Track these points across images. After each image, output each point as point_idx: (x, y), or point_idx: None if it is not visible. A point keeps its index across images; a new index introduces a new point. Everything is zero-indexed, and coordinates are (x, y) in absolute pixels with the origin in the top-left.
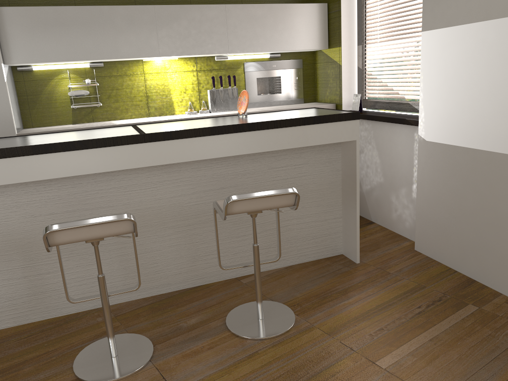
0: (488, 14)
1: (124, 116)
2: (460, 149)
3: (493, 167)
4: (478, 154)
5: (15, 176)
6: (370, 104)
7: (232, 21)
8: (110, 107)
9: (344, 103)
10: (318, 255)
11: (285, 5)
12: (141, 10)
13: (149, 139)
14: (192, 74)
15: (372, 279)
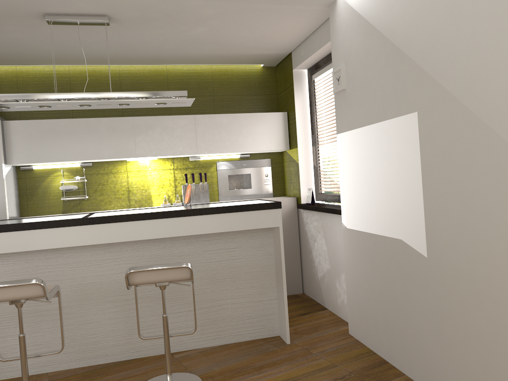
0: (370, 120)
1: (108, 207)
2: (367, 234)
3: (387, 250)
4: (377, 238)
5: None
6: (323, 197)
7: (200, 127)
8: (95, 200)
9: (302, 197)
10: (254, 335)
11: (248, 114)
12: (122, 120)
13: (87, 222)
14: (170, 172)
15: (292, 358)
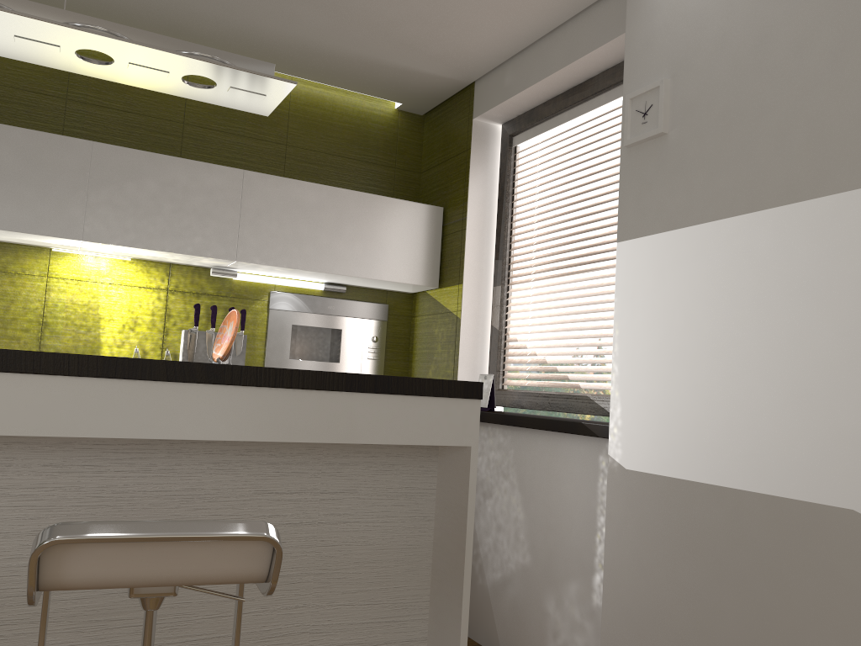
0: (755, 200)
1: None
2: (703, 489)
3: (784, 535)
4: (747, 501)
5: None
6: (511, 398)
7: (253, 202)
8: None
9: None
10: None
11: (362, 195)
12: (62, 144)
13: None
14: (157, 295)
15: None
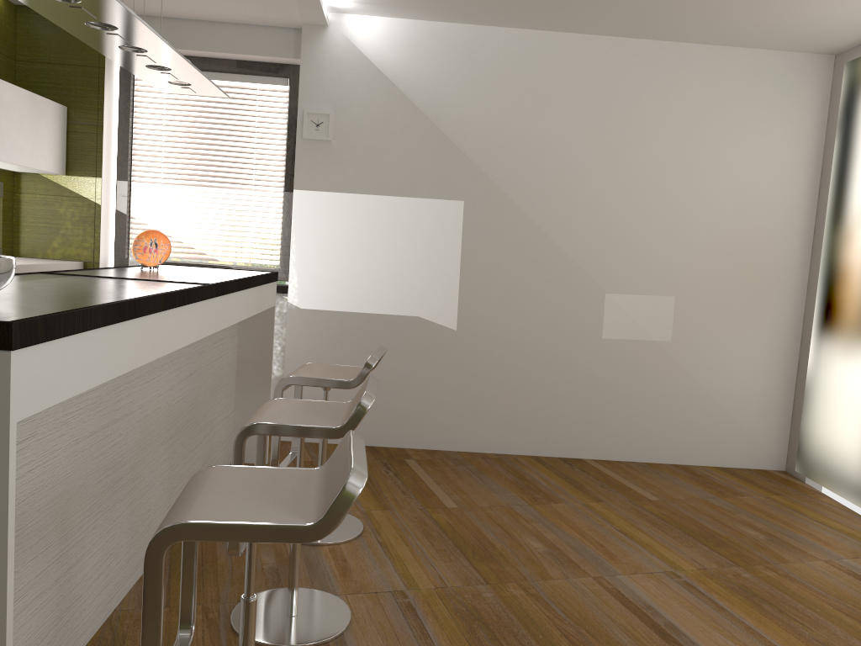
0: (381, 190)
1: None
2: (350, 314)
3: (390, 329)
4: (373, 317)
5: (148, 350)
6: None
7: None
8: None
9: (101, 262)
10: None
11: (31, 95)
12: None
13: (215, 293)
14: None
15: None
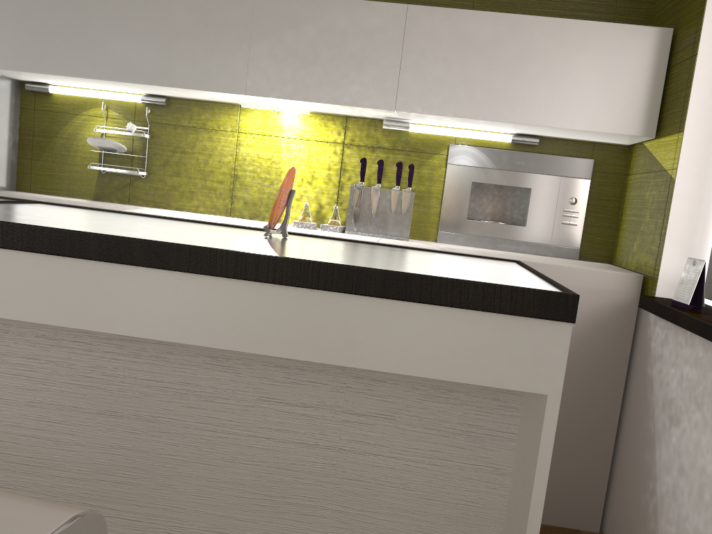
0: None
1: (185, 205)
2: None
3: None
4: None
5: None
6: None
7: (417, 41)
8: (163, 184)
9: (663, 279)
10: None
11: (554, 21)
12: None
13: None
14: (333, 149)
15: None
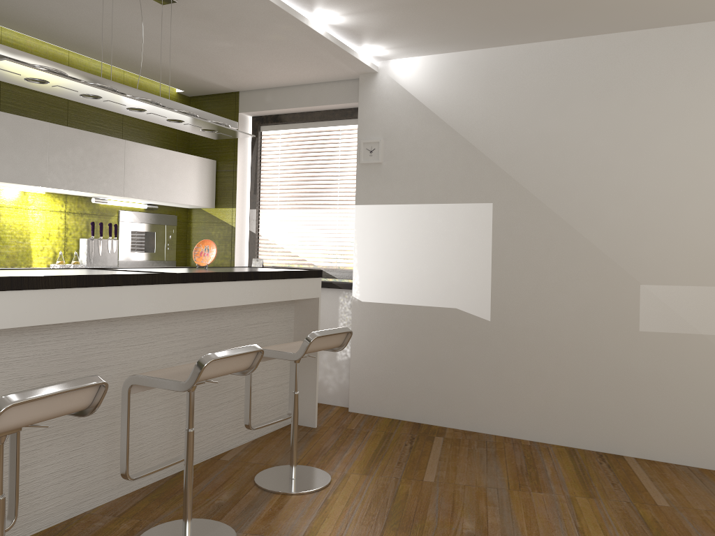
0: (422, 199)
1: None
2: (399, 306)
3: (432, 319)
4: (418, 309)
5: (52, 315)
6: None
7: (130, 160)
8: None
9: None
10: (274, 426)
11: (180, 154)
12: (33, 124)
13: (181, 280)
14: (60, 216)
15: (345, 435)
